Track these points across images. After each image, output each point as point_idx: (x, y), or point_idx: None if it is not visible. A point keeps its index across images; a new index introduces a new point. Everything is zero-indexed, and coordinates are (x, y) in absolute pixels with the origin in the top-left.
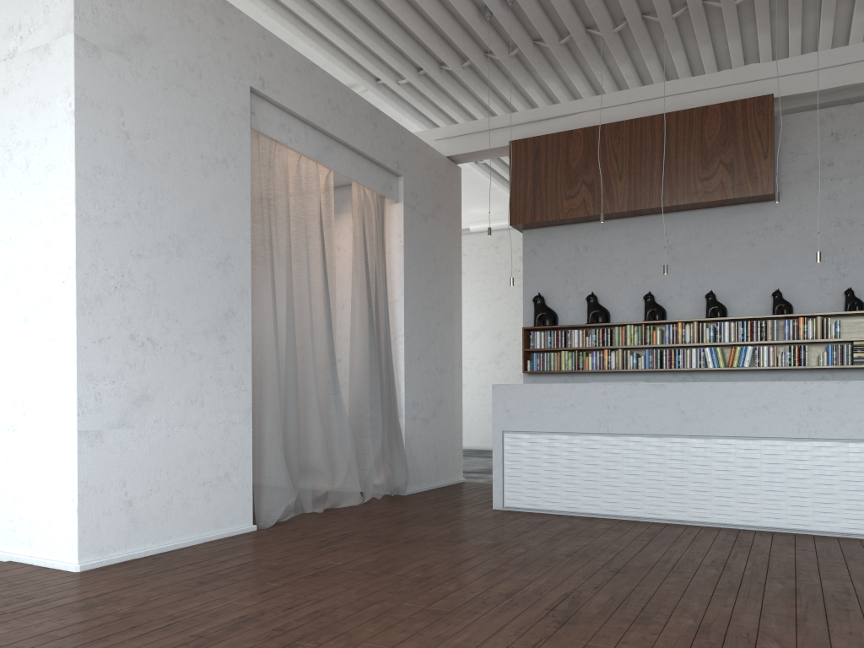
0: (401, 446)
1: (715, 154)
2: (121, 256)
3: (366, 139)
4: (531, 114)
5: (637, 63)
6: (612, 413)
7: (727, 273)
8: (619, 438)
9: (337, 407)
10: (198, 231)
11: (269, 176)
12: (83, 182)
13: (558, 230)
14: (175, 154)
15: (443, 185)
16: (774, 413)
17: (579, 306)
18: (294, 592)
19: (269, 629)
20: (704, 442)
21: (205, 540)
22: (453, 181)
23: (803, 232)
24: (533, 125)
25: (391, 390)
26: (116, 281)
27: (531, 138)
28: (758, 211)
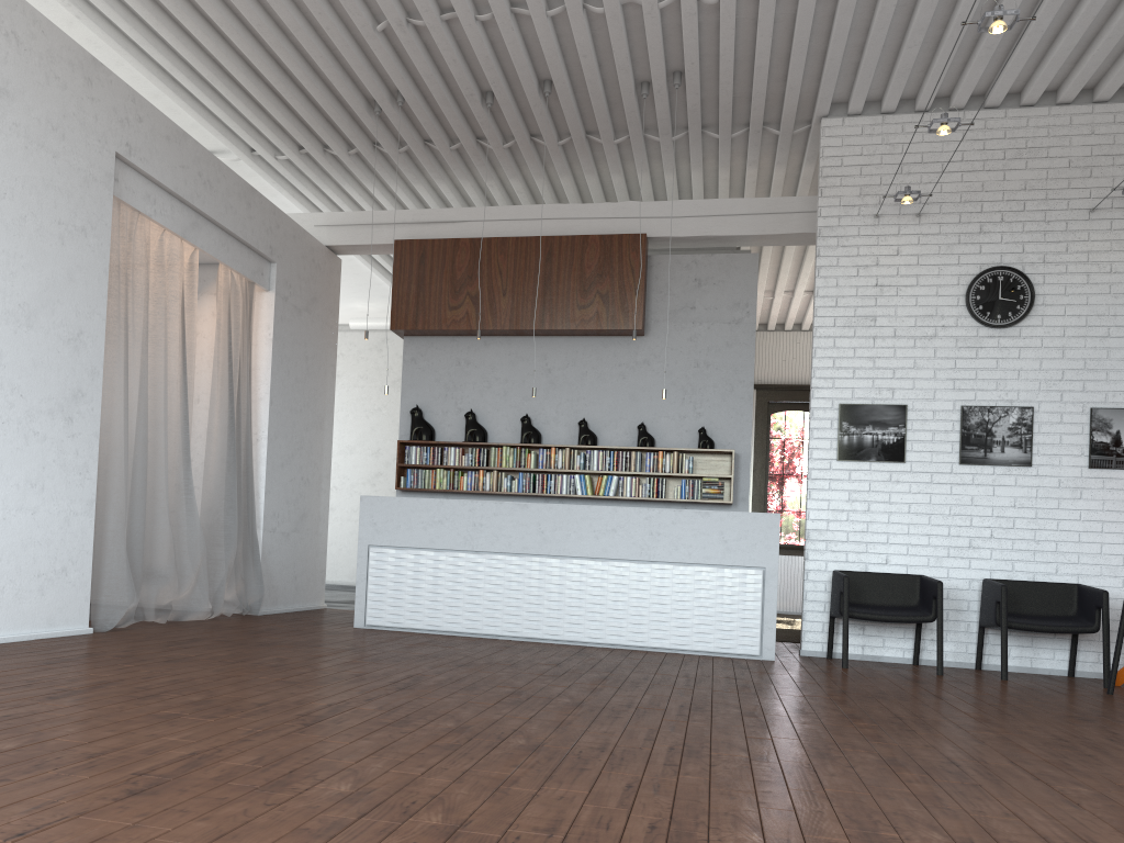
0: (257, 560)
1: (592, 284)
2: None
3: (238, 219)
4: (419, 214)
5: (528, 179)
6: (478, 531)
7: (600, 402)
8: (483, 556)
9: (189, 509)
10: (51, 302)
11: (129, 249)
12: None
13: (440, 341)
14: (32, 218)
15: (320, 276)
16: (622, 537)
17: (457, 423)
18: (149, 670)
19: (132, 687)
20: (561, 562)
21: (37, 637)
22: (332, 274)
23: (667, 369)
24: (421, 226)
25: (250, 496)
26: None
27: (418, 241)
28: (630, 344)
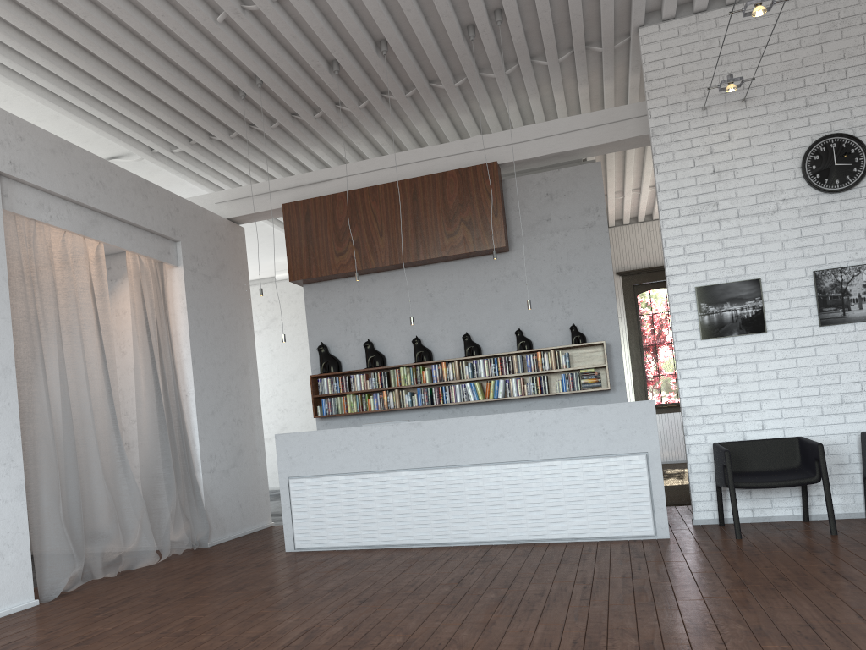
0: (199, 500)
1: (456, 213)
2: None
3: (136, 210)
4: (300, 178)
5: (389, 132)
6: (381, 452)
7: (479, 316)
8: (388, 474)
9: (124, 471)
10: None
11: (30, 254)
12: None
13: (334, 284)
14: None
15: (226, 245)
16: (510, 441)
17: (359, 352)
18: None
19: None
20: (458, 471)
21: None
22: (237, 241)
23: (534, 278)
24: (303, 188)
25: (185, 447)
26: None
27: (301, 201)
28: (498, 261)
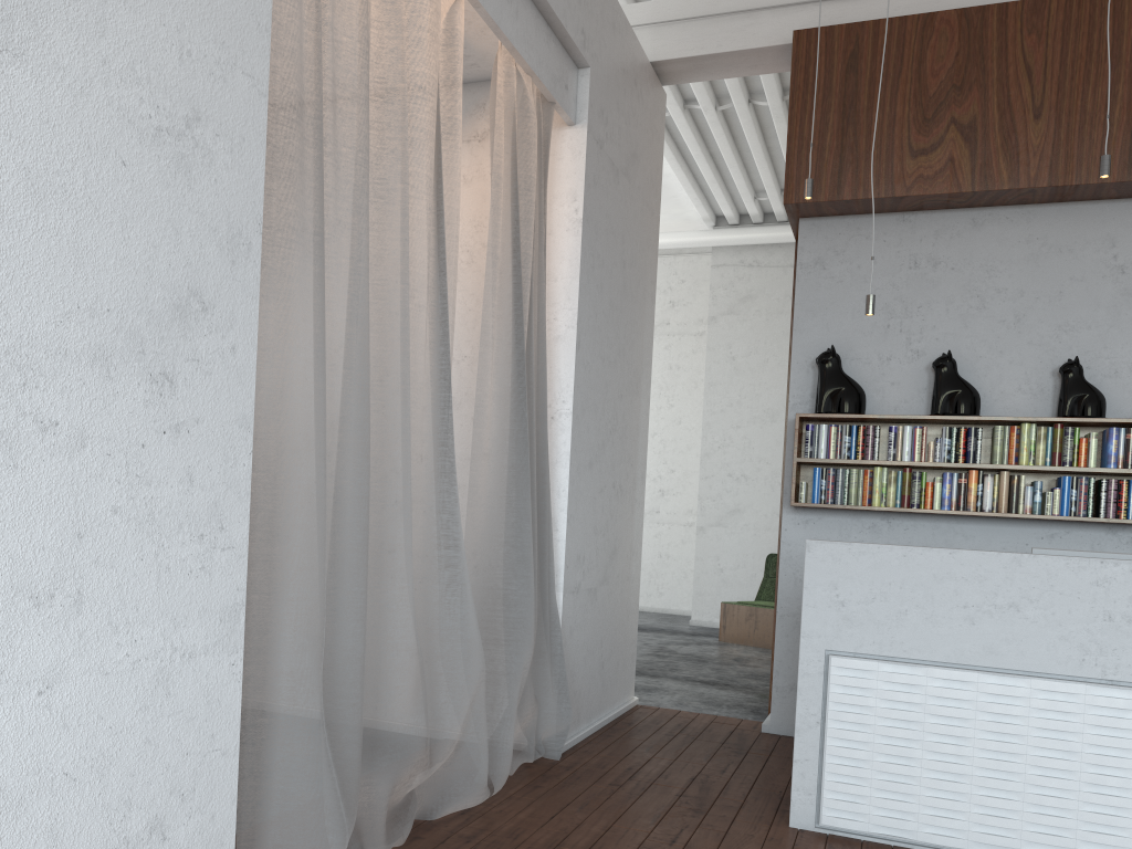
0: (557, 655)
1: None
2: None
3: None
4: None
5: None
6: (1120, 634)
7: None
8: None
9: (453, 581)
10: None
11: None
12: None
13: (876, 223)
14: None
15: (643, 116)
16: None
17: (911, 379)
18: None
19: None
20: None
21: None
22: (655, 116)
23: None
24: (839, 5)
25: (547, 532)
26: None
27: (843, 27)
28: None
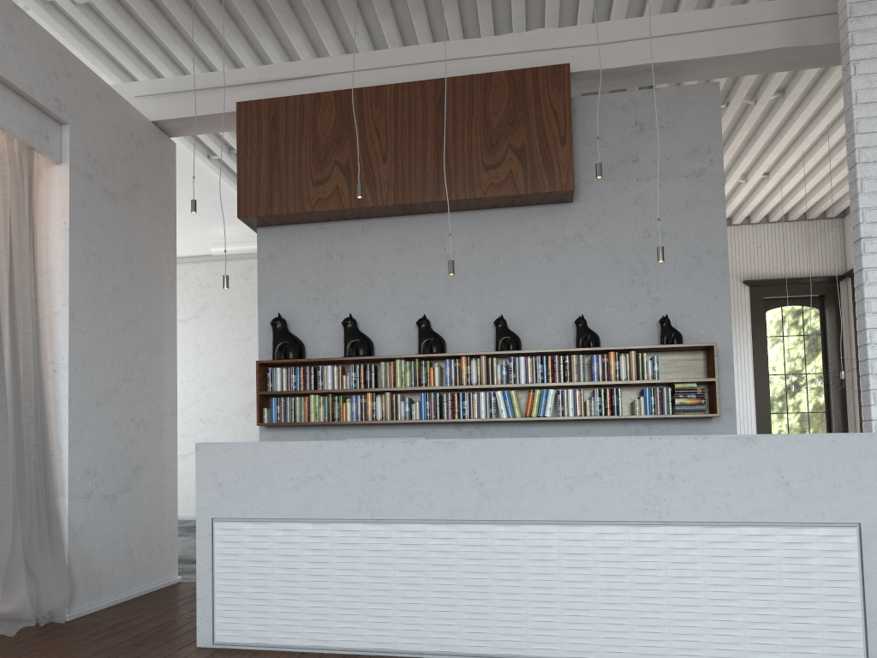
0: (58, 544)
1: (502, 136)
2: None
3: None
4: (267, 71)
5: (402, 24)
6: (380, 488)
7: (520, 294)
8: (390, 526)
9: None
10: None
11: None
12: None
13: (304, 230)
14: None
15: (145, 158)
16: (611, 485)
17: (333, 334)
18: None
19: None
20: (514, 530)
21: None
22: (163, 158)
23: (608, 244)
24: (270, 86)
25: (41, 453)
26: None
27: (267, 100)
28: (555, 215)
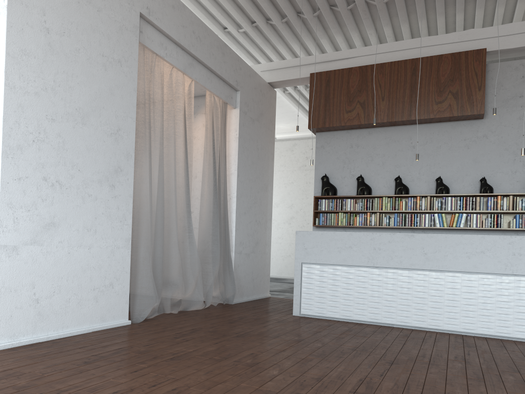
0: (231, 271)
1: (446, 86)
2: (39, 119)
3: (217, 62)
4: (324, 56)
5: (395, 27)
6: (377, 253)
7: (450, 165)
8: (381, 270)
9: (190, 242)
10: (98, 108)
11: (150, 78)
12: (12, 59)
13: (339, 133)
14: (83, 51)
15: (265, 100)
16: (489, 257)
17: (351, 184)
18: (157, 372)
19: None
20: (440, 274)
21: (93, 330)
22: (271, 99)
23: (501, 140)
24: (326, 64)
25: (226, 233)
26: (34, 136)
27: (325, 72)
28: (472, 125)
